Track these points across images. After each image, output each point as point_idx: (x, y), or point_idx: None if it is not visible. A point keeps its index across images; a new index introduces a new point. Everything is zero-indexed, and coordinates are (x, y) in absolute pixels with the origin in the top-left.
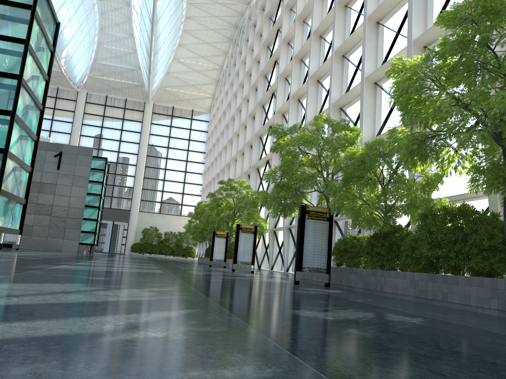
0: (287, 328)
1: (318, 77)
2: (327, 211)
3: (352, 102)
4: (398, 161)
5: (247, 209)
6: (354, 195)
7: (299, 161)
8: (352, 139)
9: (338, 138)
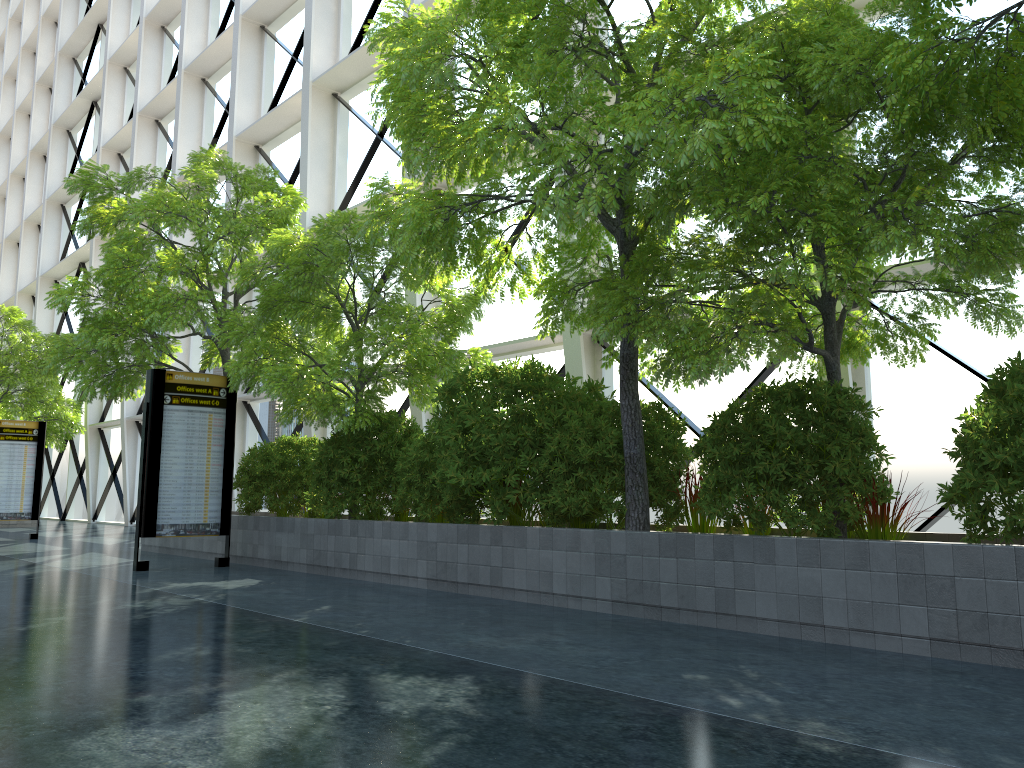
0: None
1: (205, 71)
2: (221, 385)
3: (282, 136)
4: (388, 266)
5: (24, 380)
6: (288, 343)
7: (151, 259)
8: (283, 214)
9: (249, 210)
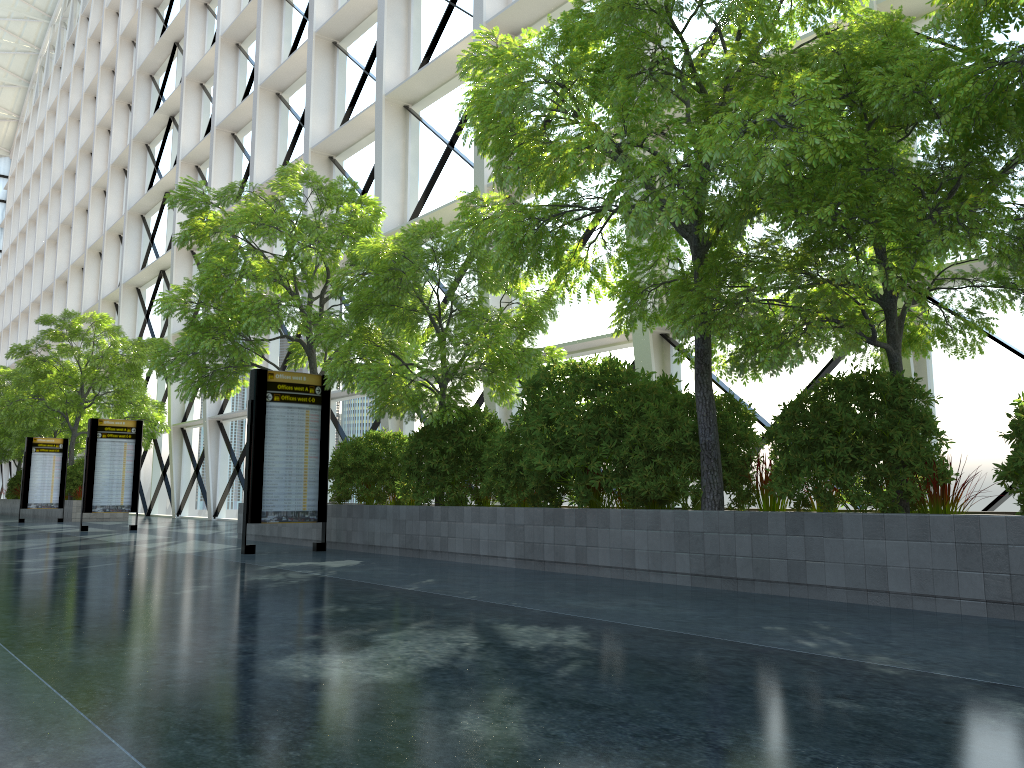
0: (292, 763)
1: (280, 86)
2: (317, 383)
3: (355, 147)
4: (470, 271)
5: (115, 382)
6: (378, 344)
7: (247, 268)
8: (367, 223)
9: (334, 220)
